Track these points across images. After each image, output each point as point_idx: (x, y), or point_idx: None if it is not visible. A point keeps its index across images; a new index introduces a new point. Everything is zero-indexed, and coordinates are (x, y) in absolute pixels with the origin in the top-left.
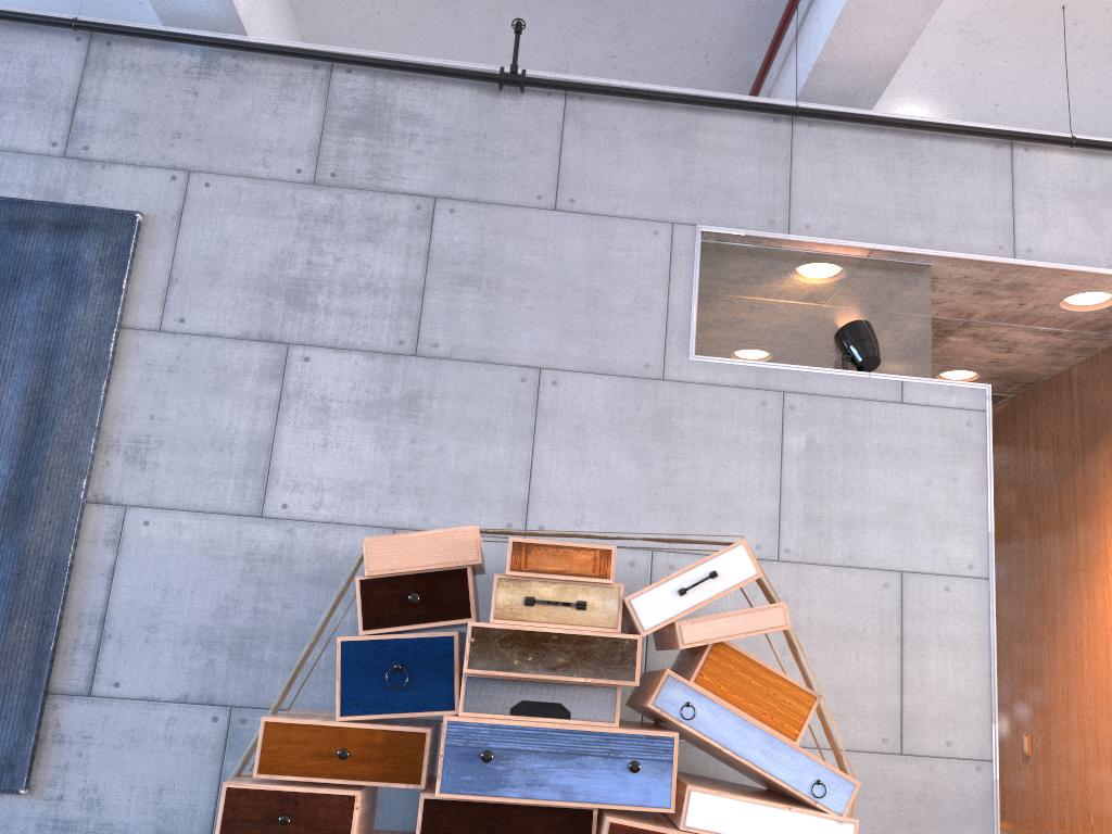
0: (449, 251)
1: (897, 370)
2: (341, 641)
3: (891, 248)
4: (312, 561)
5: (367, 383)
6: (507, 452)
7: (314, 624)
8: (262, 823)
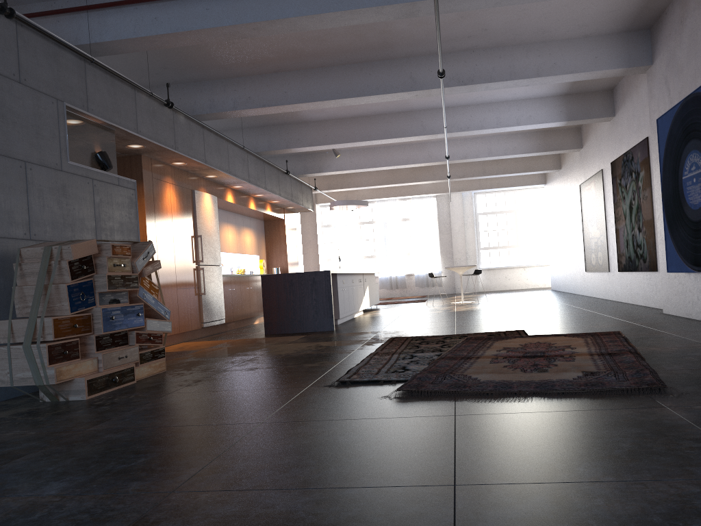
0: None
1: (110, 171)
2: (67, 285)
3: (112, 124)
4: None
5: None
6: (20, 200)
7: None
8: (58, 356)
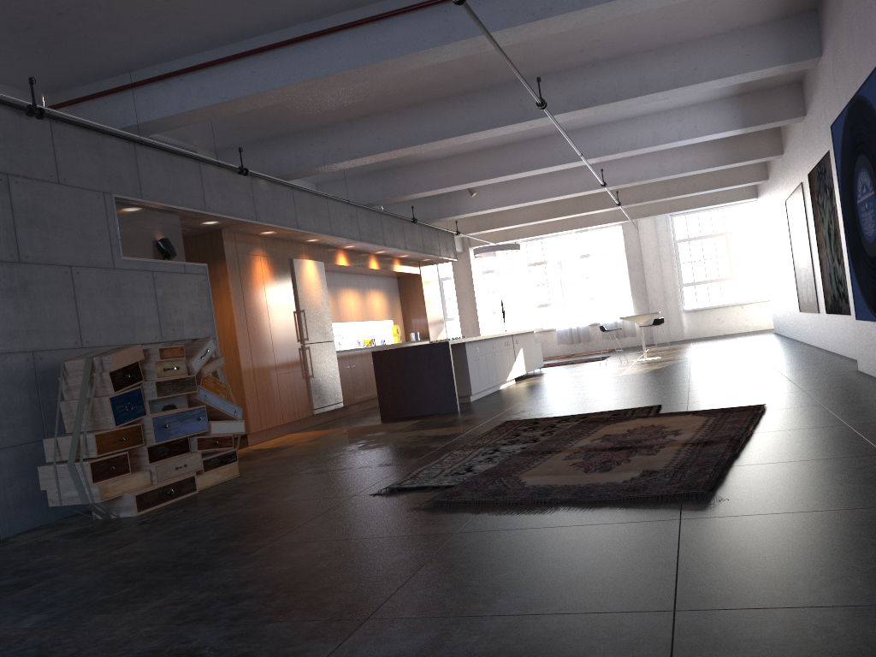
0: (21, 205)
1: (176, 258)
2: (109, 398)
3: (173, 206)
4: (3, 374)
5: (3, 279)
6: (68, 308)
7: (13, 404)
8: (104, 472)
